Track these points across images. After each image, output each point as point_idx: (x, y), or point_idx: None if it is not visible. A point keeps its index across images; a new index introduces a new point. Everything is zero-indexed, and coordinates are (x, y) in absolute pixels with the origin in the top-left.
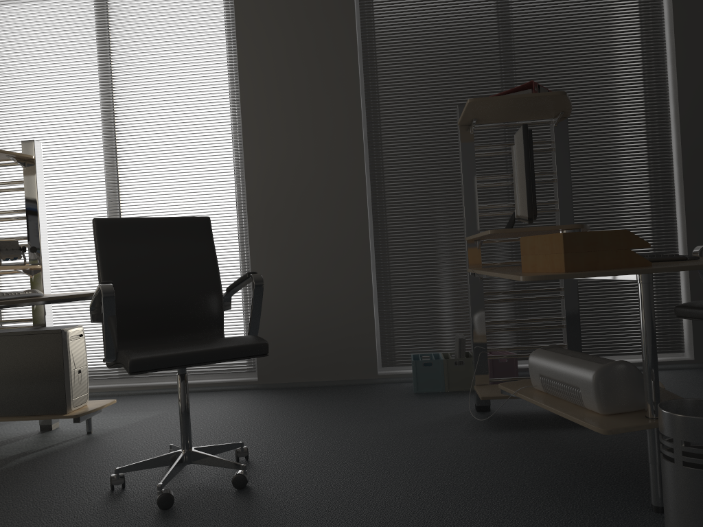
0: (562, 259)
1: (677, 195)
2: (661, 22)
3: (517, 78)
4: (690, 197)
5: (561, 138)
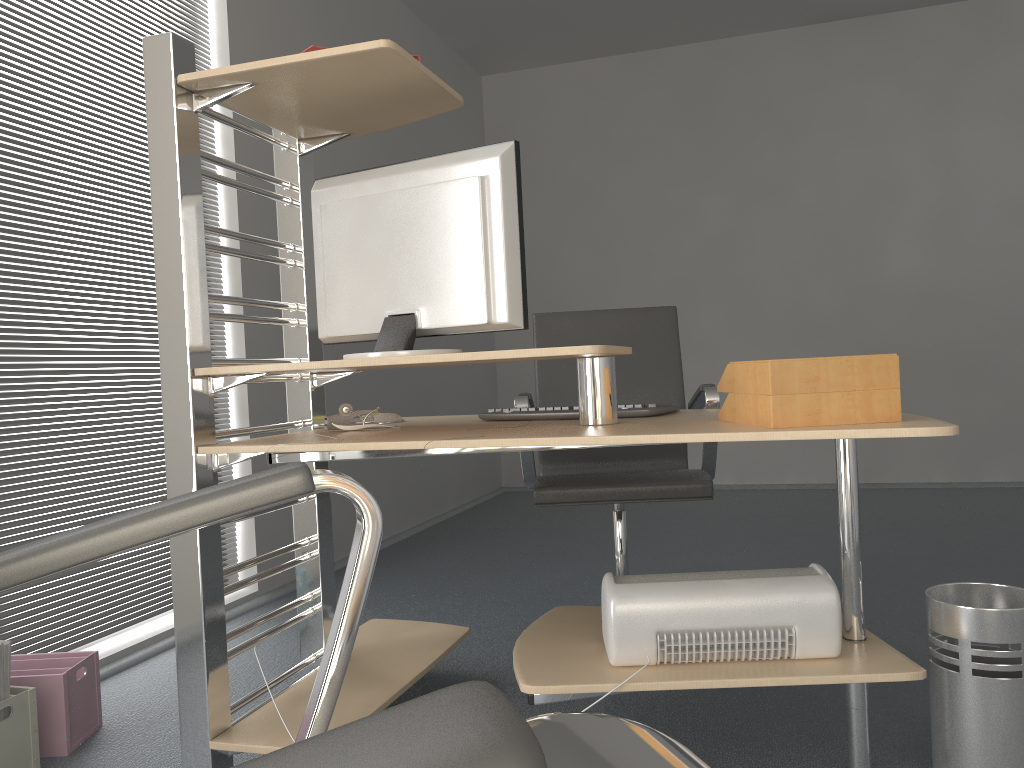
0: (895, 399)
1: (225, 323)
2: (207, 32)
3: (8, 16)
4: (250, 327)
5: (308, 184)
